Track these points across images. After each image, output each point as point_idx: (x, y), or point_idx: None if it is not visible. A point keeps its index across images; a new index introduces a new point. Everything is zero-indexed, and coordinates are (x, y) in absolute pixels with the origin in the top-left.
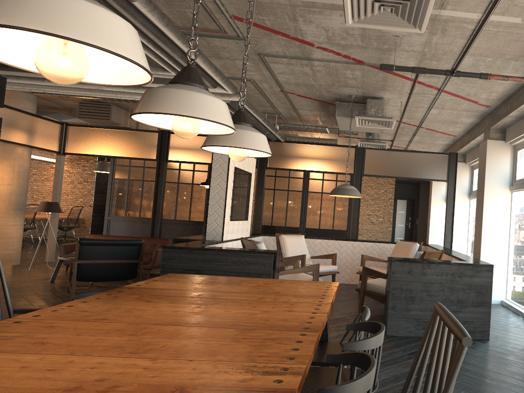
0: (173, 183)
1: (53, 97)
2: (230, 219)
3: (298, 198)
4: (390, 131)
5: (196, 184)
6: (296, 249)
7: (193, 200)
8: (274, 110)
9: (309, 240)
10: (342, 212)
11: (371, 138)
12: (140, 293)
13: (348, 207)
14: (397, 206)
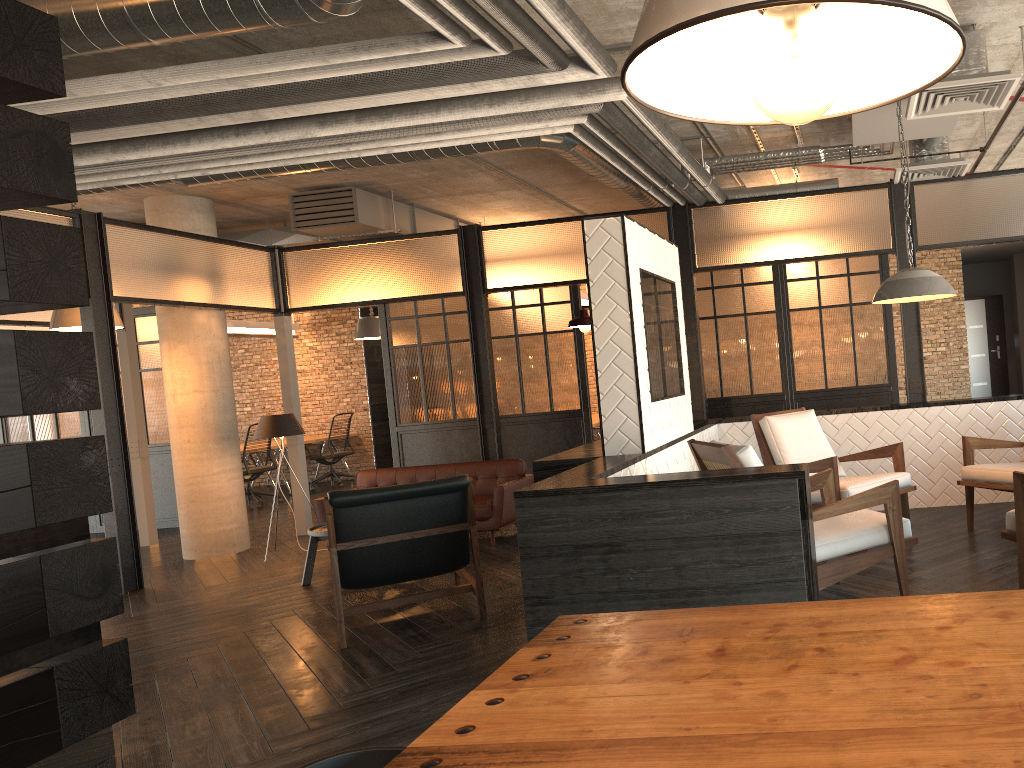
0: (507, 338)
1: (241, 195)
2: (650, 399)
3: (769, 328)
4: (965, 131)
5: (552, 334)
6: (803, 445)
7: (552, 367)
8: (694, 128)
9: (822, 419)
10: (871, 345)
11: (931, 154)
12: None
13: (885, 331)
14: (966, 316)
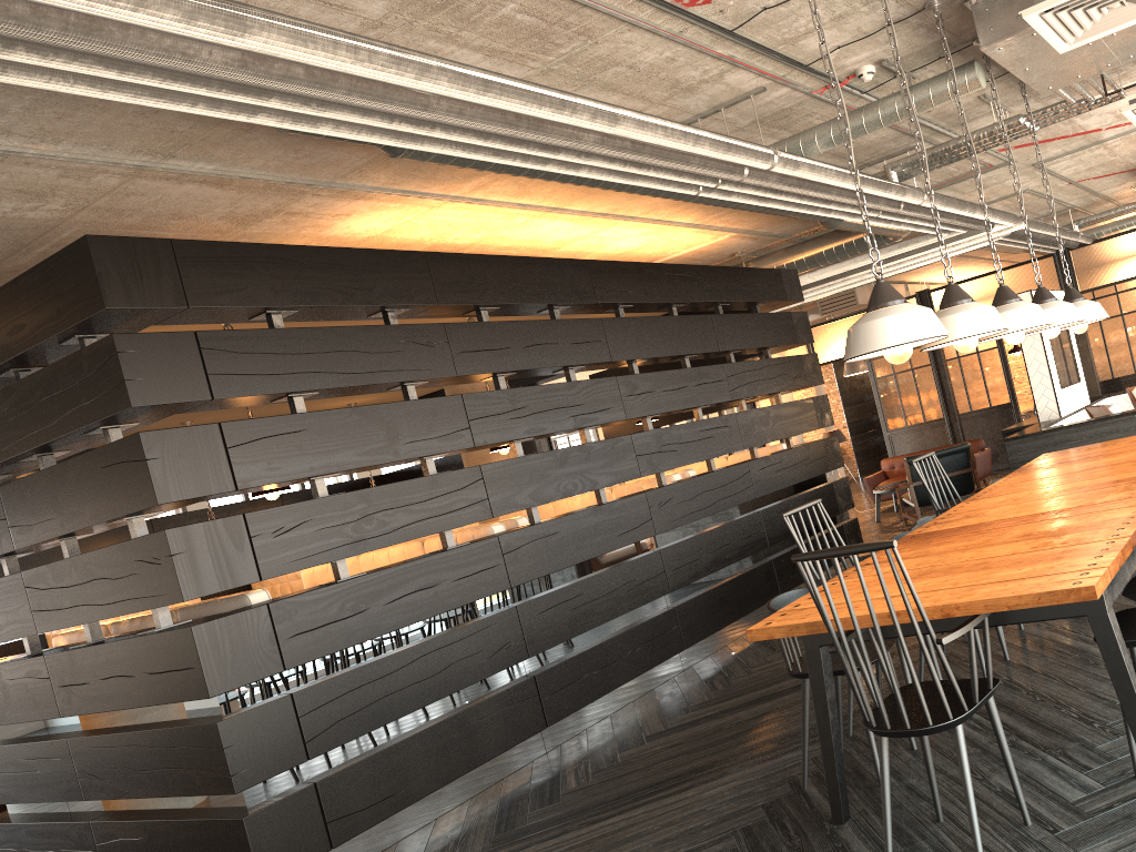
0: (952, 360)
1: None
2: (1060, 387)
3: None
4: None
5: (982, 352)
6: None
7: (986, 375)
8: (1063, 206)
9: None
10: None
11: None
12: (1039, 466)
13: None
14: None
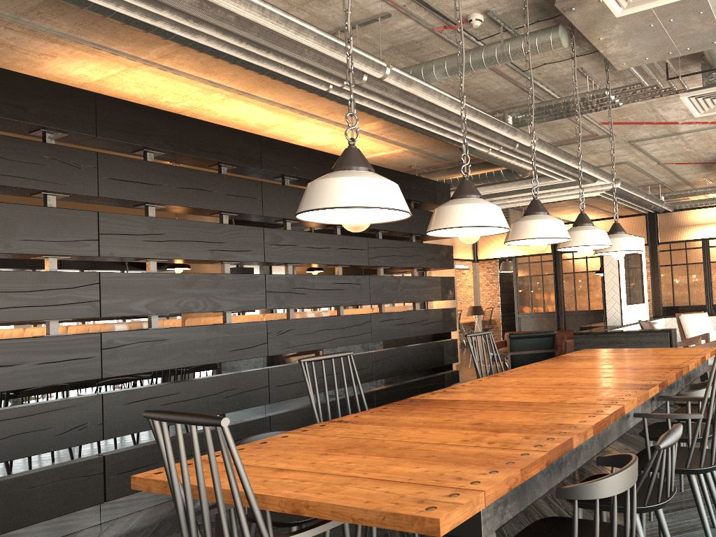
0: (569, 273)
1: None
2: (626, 304)
3: (699, 271)
4: None
5: (590, 272)
6: (699, 328)
7: (590, 288)
8: (655, 181)
9: (715, 318)
10: None
11: None
12: (570, 358)
13: None
14: None
